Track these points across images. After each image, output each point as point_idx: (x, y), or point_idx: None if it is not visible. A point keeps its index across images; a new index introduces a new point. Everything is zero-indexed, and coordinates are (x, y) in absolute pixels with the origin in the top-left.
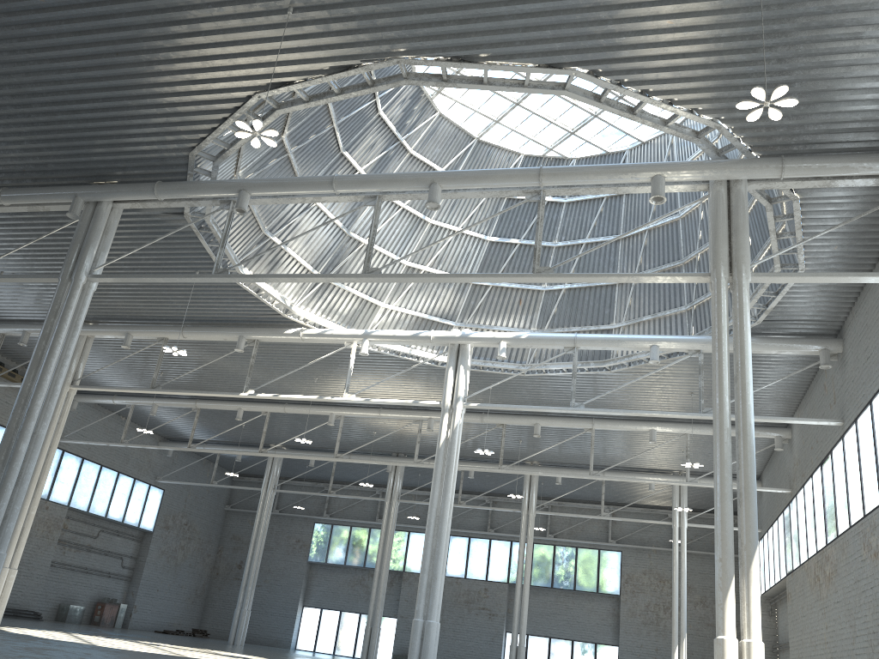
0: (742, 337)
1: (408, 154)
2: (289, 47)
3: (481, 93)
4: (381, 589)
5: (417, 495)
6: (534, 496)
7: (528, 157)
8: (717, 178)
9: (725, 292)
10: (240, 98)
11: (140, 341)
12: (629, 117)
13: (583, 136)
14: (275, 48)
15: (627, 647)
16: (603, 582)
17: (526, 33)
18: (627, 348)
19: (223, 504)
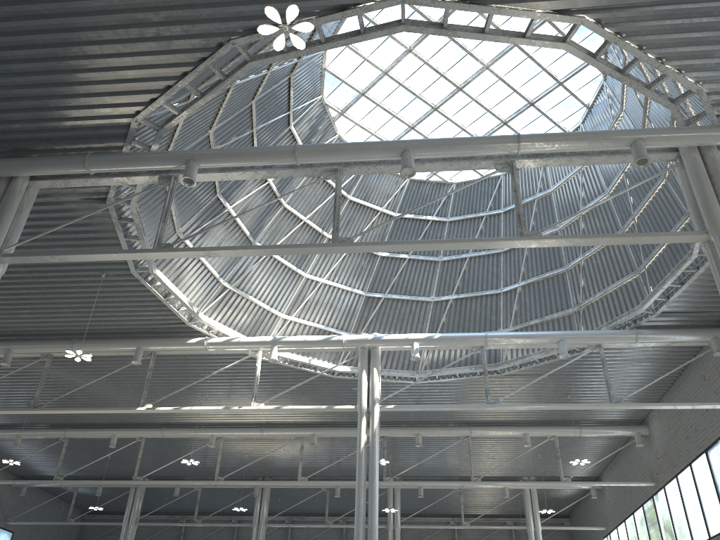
0: None
1: None
2: None
3: (380, 116)
4: None
5: (273, 521)
6: (398, 510)
7: (413, 181)
8: (694, 142)
9: None
10: (209, 47)
11: (16, 362)
12: (618, 78)
13: None
14: None
15: None
16: None
17: None
18: (532, 346)
19: None
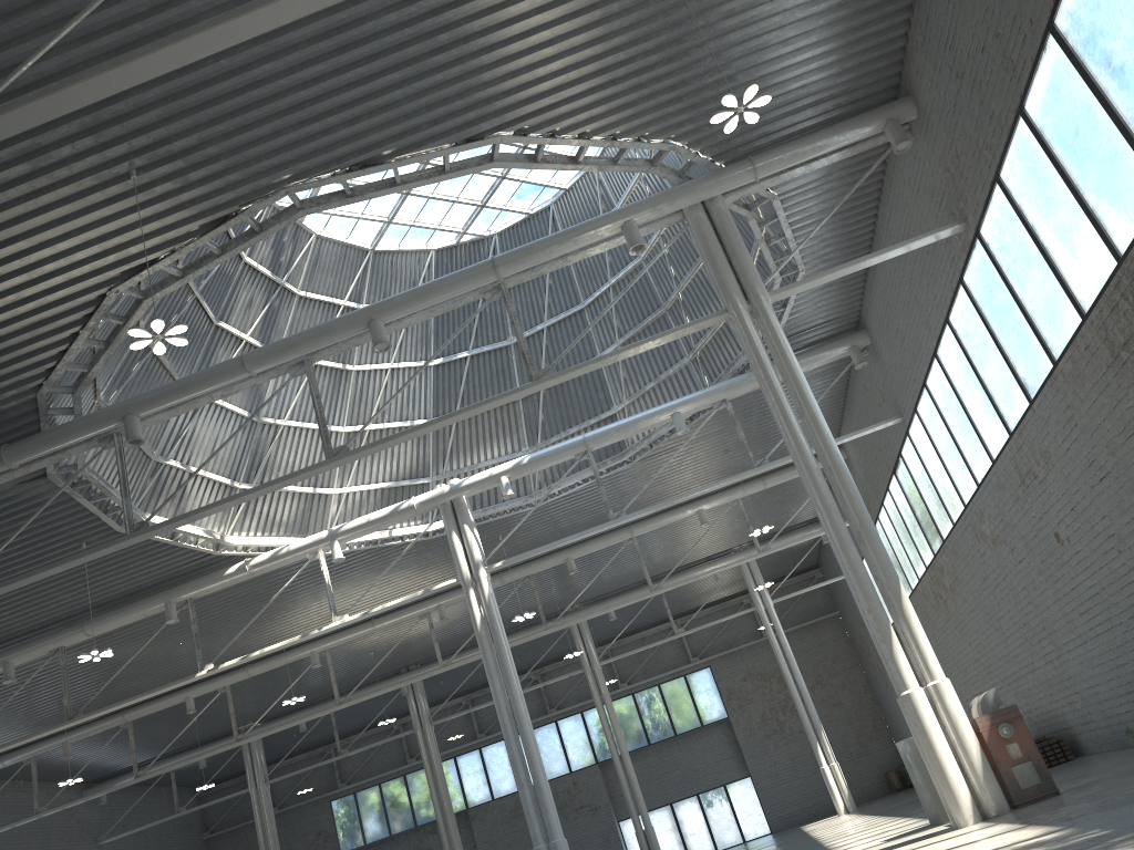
0: (789, 365)
1: (296, 297)
2: (141, 218)
3: None
4: (455, 840)
5: (446, 708)
6: (591, 646)
7: (440, 251)
8: (691, 203)
9: (751, 323)
10: (90, 301)
11: (21, 666)
12: (574, 169)
13: (496, 205)
14: (123, 225)
15: (761, 772)
16: (704, 710)
17: (432, 112)
18: (646, 428)
19: (199, 834)
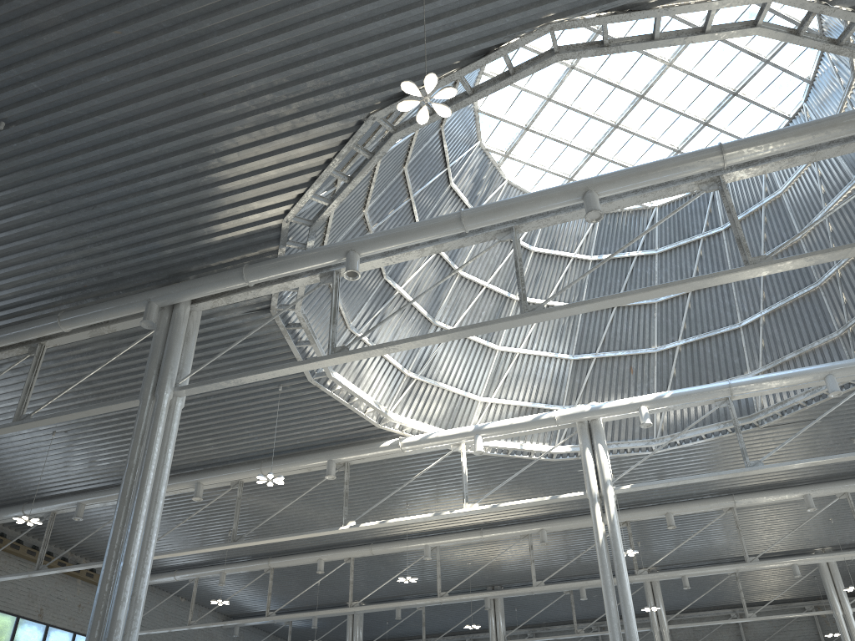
0: None
1: None
2: (415, 39)
3: (552, 149)
4: None
5: (513, 636)
6: (662, 608)
7: (605, 214)
8: None
9: None
10: (349, 128)
11: (207, 493)
12: (834, 51)
13: None
14: (398, 44)
15: None
16: None
17: None
18: (792, 387)
19: None
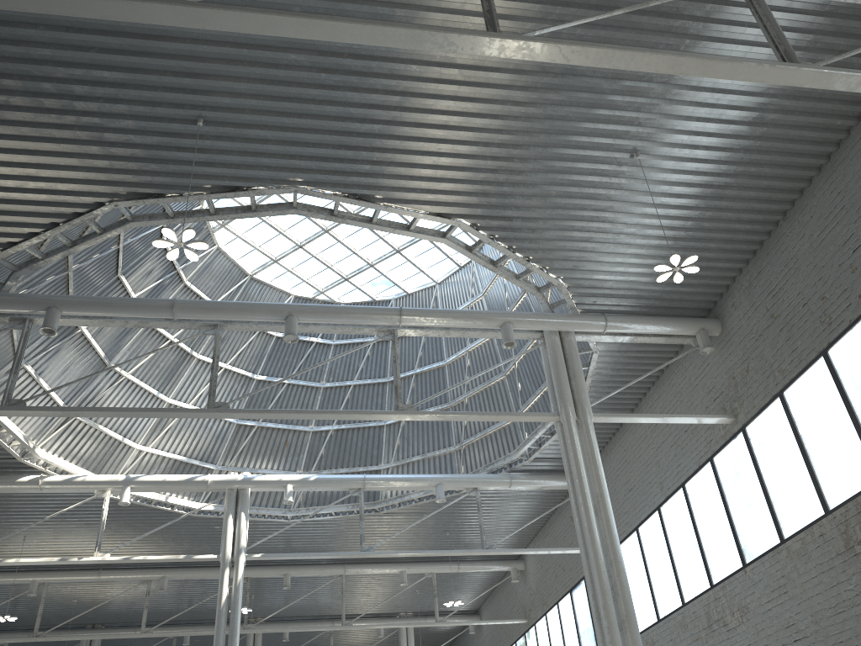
0: (598, 471)
1: (182, 284)
2: (177, 158)
3: (266, 232)
4: None
5: None
6: None
7: (298, 298)
8: (555, 328)
9: (576, 430)
10: (88, 203)
11: None
12: (491, 269)
13: (355, 282)
14: (160, 157)
15: None
16: None
17: (431, 183)
18: (411, 488)
19: None
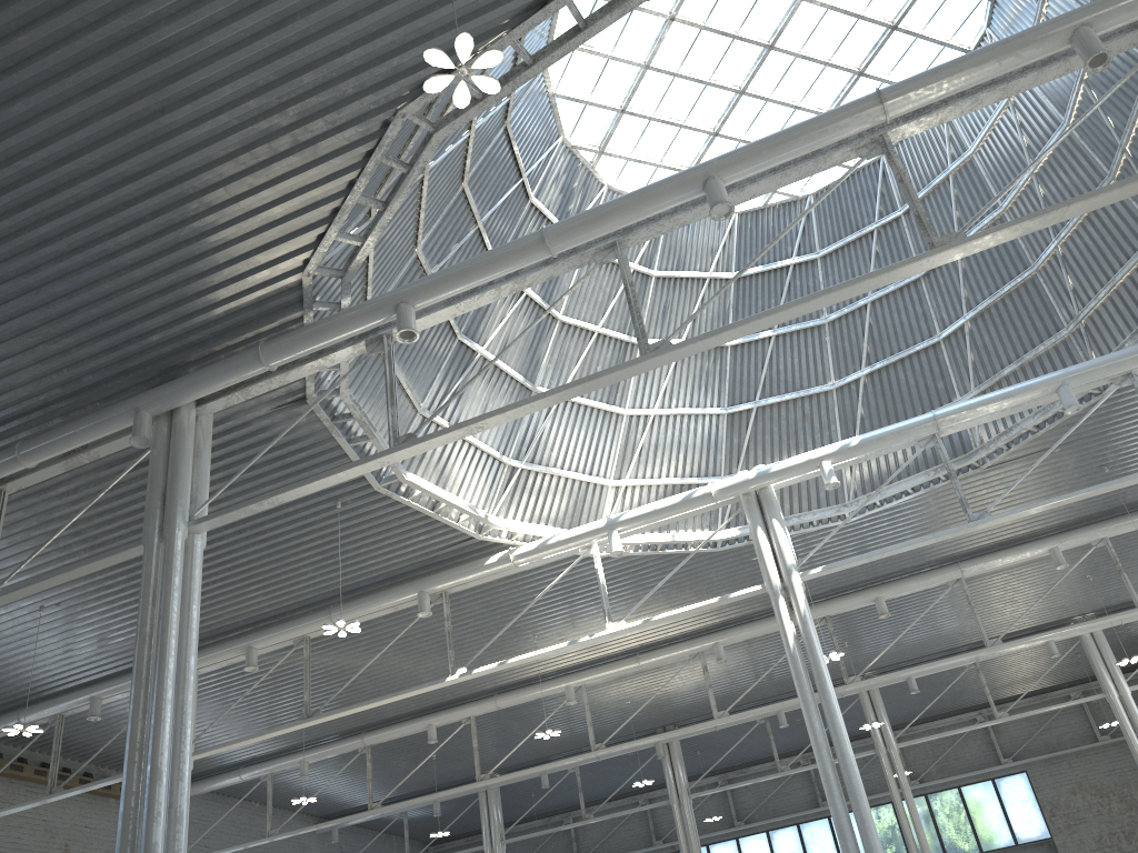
0: None
1: None
2: None
3: (661, 135)
4: None
5: (700, 787)
6: (886, 722)
7: (744, 214)
8: None
9: None
10: (372, 133)
11: (265, 660)
12: None
13: None
14: (420, 6)
15: None
16: (1019, 825)
17: None
18: (1016, 409)
19: None
